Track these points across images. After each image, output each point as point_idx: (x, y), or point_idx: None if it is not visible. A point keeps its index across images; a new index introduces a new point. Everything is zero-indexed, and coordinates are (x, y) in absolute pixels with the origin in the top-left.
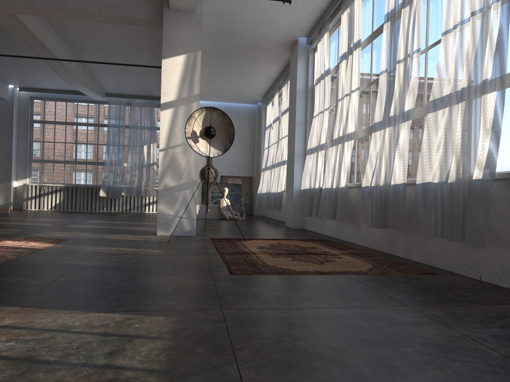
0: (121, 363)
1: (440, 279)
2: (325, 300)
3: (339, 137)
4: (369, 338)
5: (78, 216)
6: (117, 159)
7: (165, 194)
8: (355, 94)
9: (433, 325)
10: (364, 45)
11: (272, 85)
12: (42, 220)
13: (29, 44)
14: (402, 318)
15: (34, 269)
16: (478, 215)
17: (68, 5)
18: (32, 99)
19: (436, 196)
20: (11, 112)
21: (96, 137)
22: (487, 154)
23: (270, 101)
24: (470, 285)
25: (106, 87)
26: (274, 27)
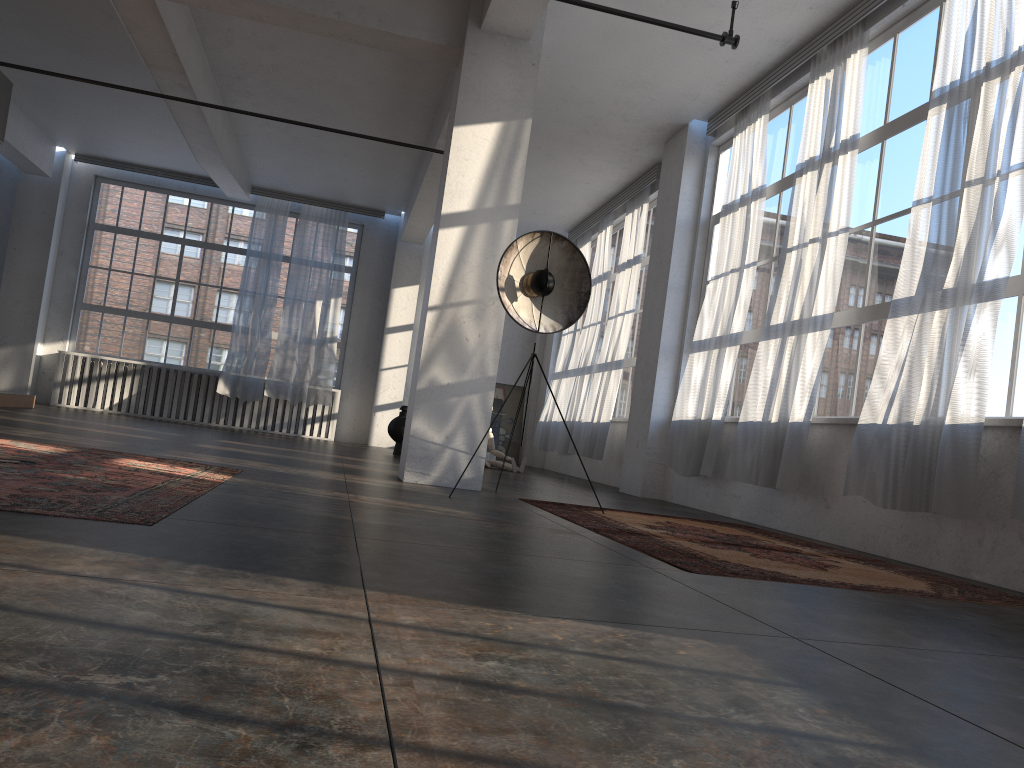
0: (796, 727)
1: None
2: (960, 639)
3: (793, 321)
4: None
5: (184, 429)
6: (259, 323)
7: (429, 398)
8: (839, 240)
9: None
10: (862, 147)
11: (597, 208)
12: (124, 428)
13: (152, 66)
14: None
15: (274, 519)
16: None
17: None
18: (98, 181)
19: None
20: (52, 202)
21: (221, 273)
22: None
23: (586, 240)
24: None
25: (259, 174)
26: (651, 92)
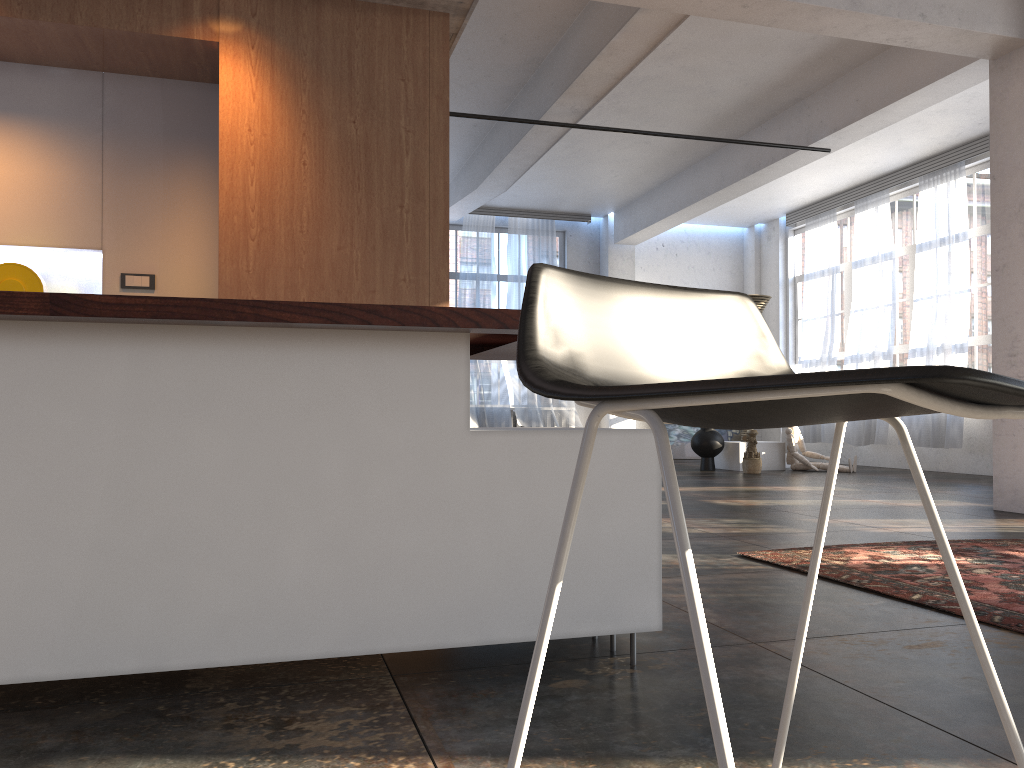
0: None
1: None
2: None
3: None
4: None
5: None
6: None
7: None
8: None
9: None
10: None
11: (853, 187)
12: None
13: (568, 93)
14: None
15: None
16: None
17: (866, 3)
18: None
19: None
20: None
21: None
22: None
23: (824, 220)
24: None
25: None
26: None
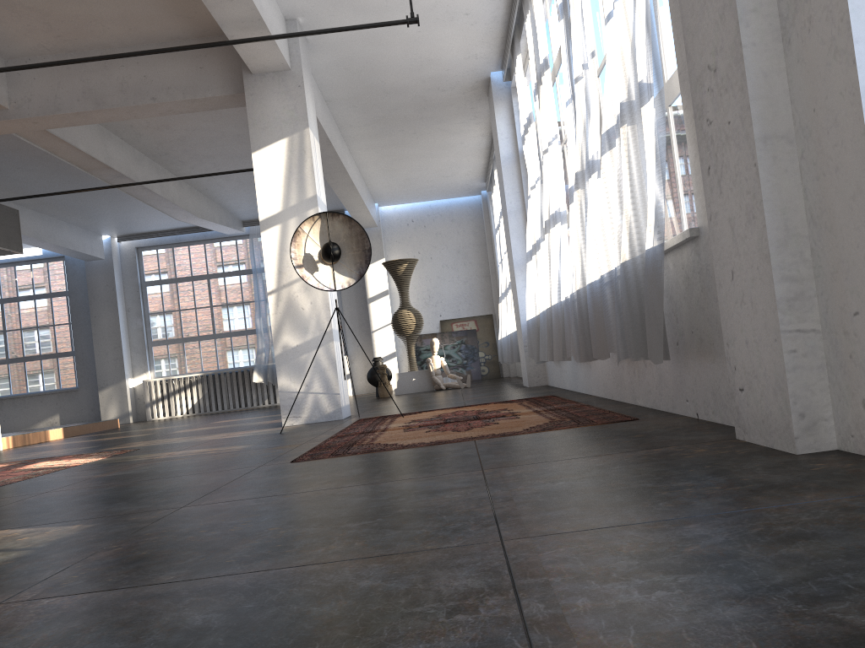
0: None
1: (624, 427)
2: (367, 477)
3: (545, 221)
4: (328, 516)
5: (212, 418)
6: None
7: (285, 360)
8: (553, 146)
9: (468, 489)
10: (558, 63)
11: (488, 158)
12: (148, 430)
13: (88, 169)
14: (438, 486)
15: (17, 491)
16: (653, 308)
17: (108, 101)
18: (138, 251)
19: (617, 290)
20: (111, 276)
21: (239, 292)
22: (655, 204)
23: (493, 185)
24: (661, 428)
25: (239, 211)
26: (441, 65)
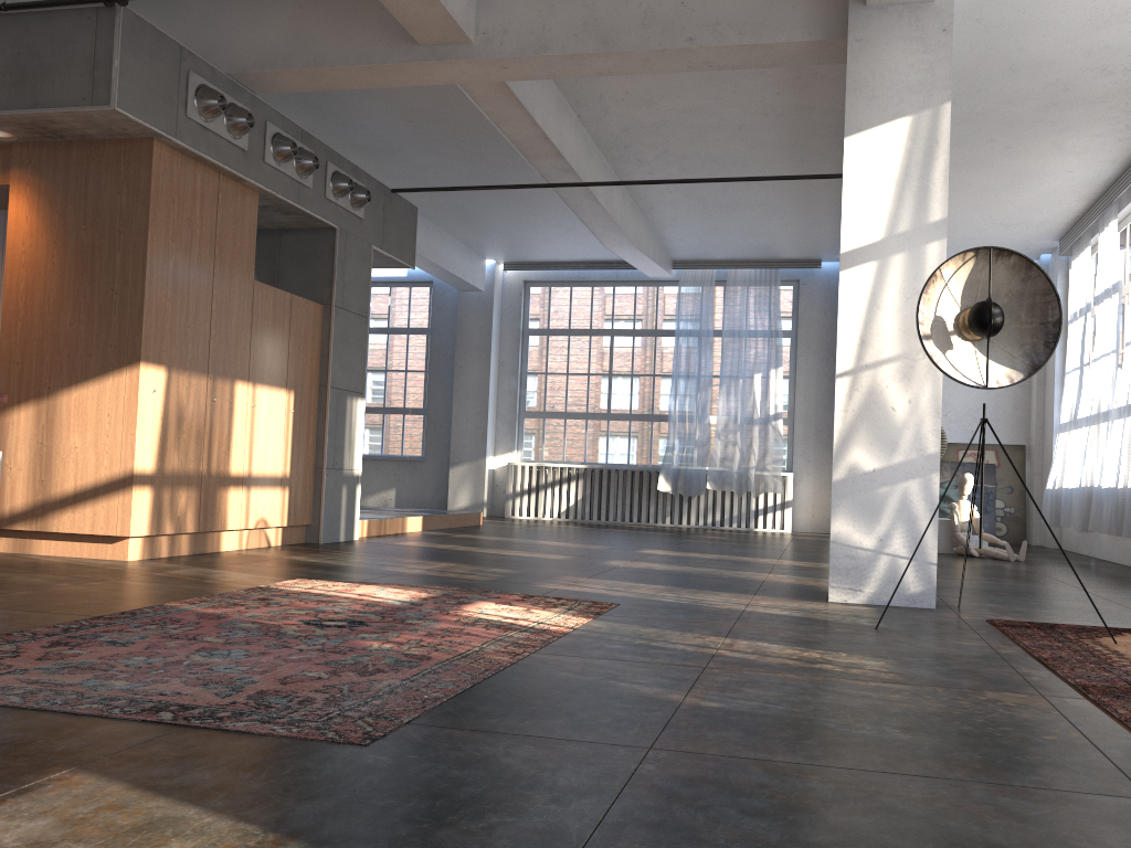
0: None
1: None
2: None
3: None
4: None
5: (617, 537)
6: (696, 408)
7: (850, 491)
8: None
9: None
10: None
11: (1093, 202)
12: (546, 545)
13: (530, 156)
14: None
15: (561, 712)
16: None
17: (620, 40)
18: (526, 286)
19: None
20: (488, 315)
21: (652, 360)
22: None
23: (1083, 245)
24: None
25: (676, 246)
26: None
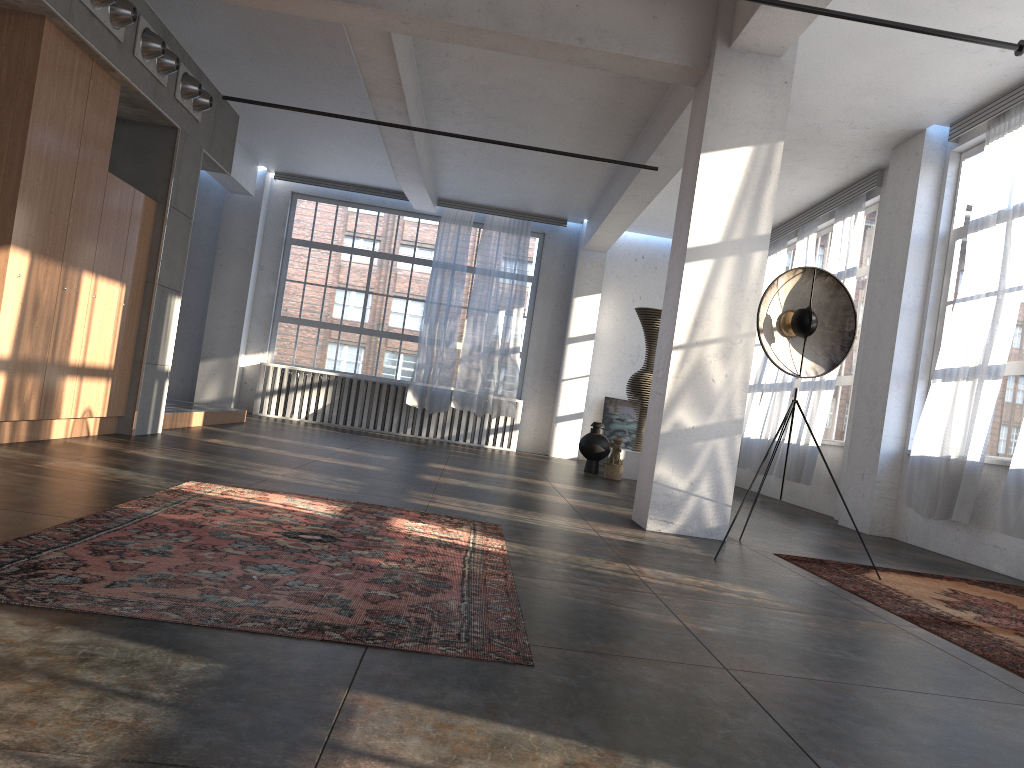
0: None
1: None
2: None
3: None
4: None
5: (386, 446)
6: (444, 334)
7: (673, 442)
8: None
9: None
10: None
11: (796, 214)
12: (341, 452)
13: (373, 95)
14: None
15: (621, 635)
16: None
17: (519, 25)
18: (294, 198)
19: None
20: (254, 220)
21: (408, 284)
22: None
23: (780, 246)
24: None
25: (447, 187)
26: (891, 99)
